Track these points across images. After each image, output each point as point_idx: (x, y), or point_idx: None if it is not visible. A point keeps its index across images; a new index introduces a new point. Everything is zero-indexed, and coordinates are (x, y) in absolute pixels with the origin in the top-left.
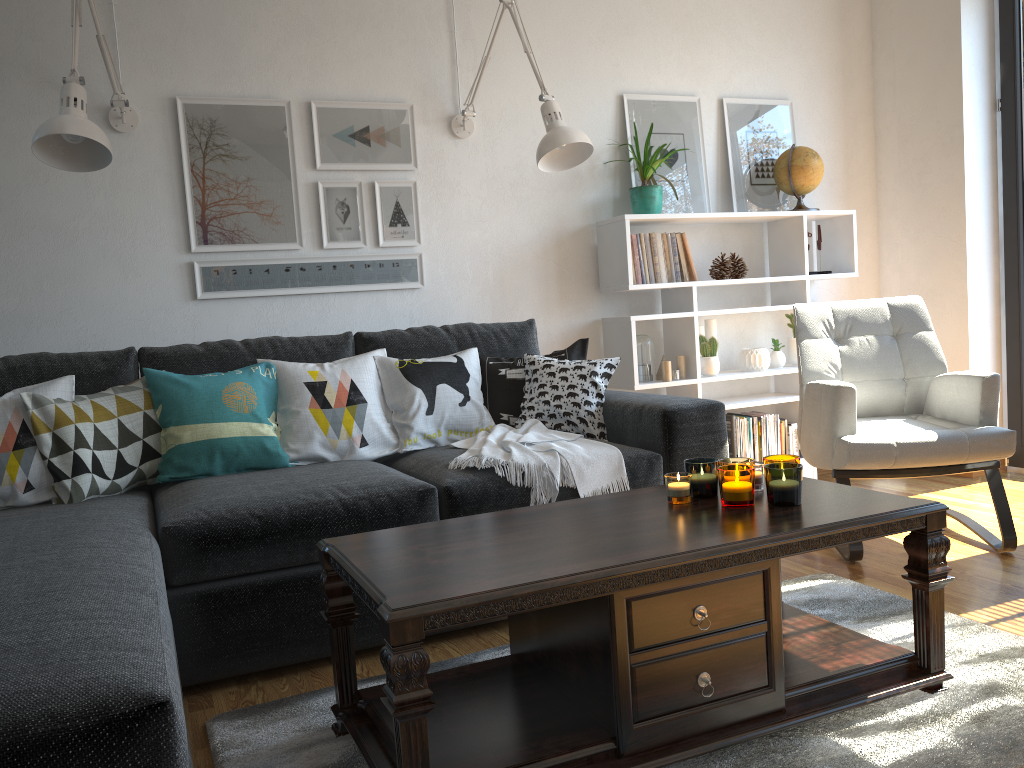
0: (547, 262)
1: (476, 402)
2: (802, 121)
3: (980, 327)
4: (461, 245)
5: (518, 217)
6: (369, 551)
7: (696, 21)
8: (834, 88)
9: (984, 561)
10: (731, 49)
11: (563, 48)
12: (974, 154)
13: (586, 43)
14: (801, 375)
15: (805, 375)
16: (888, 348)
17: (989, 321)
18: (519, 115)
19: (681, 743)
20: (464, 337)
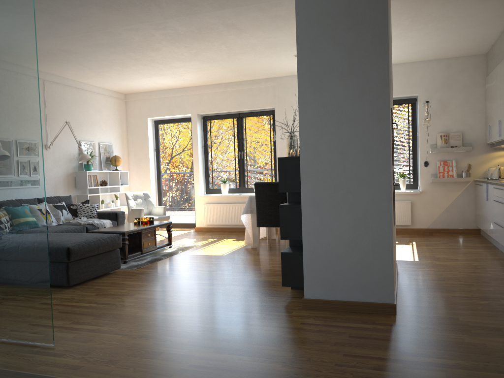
0: (65, 181)
1: (70, 213)
2: (114, 148)
3: (153, 197)
4: (47, 176)
5: (59, 169)
6: (103, 230)
7: (94, 124)
8: (120, 141)
9: (166, 239)
10: (100, 131)
11: (68, 129)
12: (151, 160)
13: (72, 128)
14: (129, 207)
15: (130, 207)
16: (144, 201)
17: (155, 196)
18: (59, 145)
19: (148, 252)
20: (59, 199)
